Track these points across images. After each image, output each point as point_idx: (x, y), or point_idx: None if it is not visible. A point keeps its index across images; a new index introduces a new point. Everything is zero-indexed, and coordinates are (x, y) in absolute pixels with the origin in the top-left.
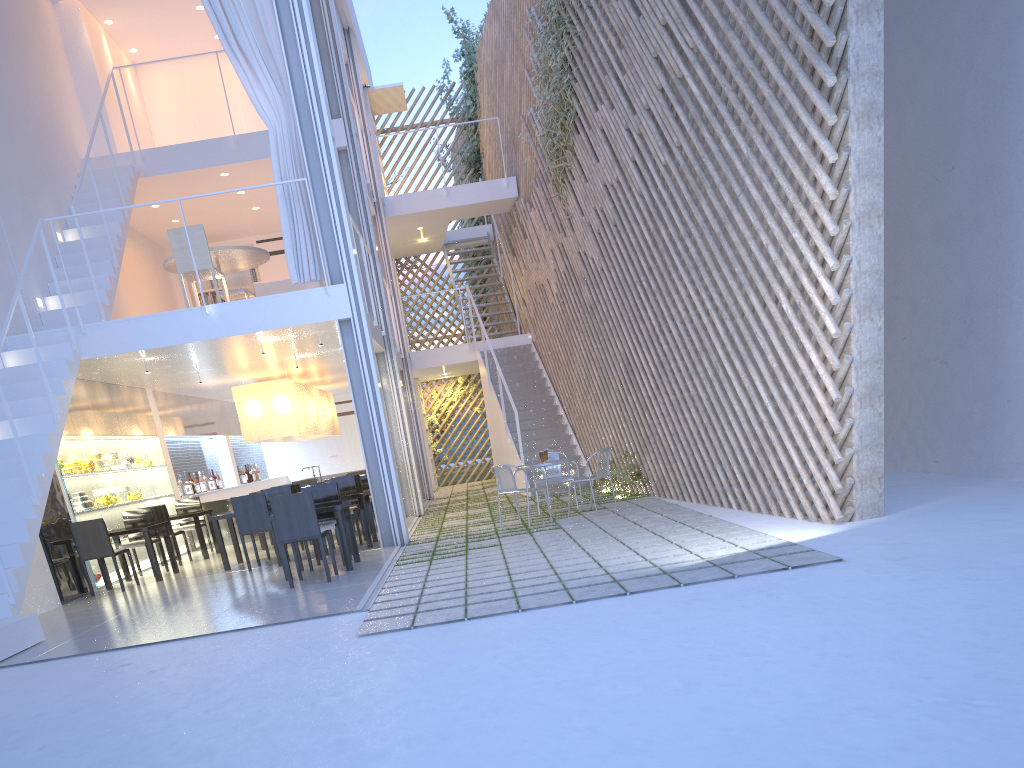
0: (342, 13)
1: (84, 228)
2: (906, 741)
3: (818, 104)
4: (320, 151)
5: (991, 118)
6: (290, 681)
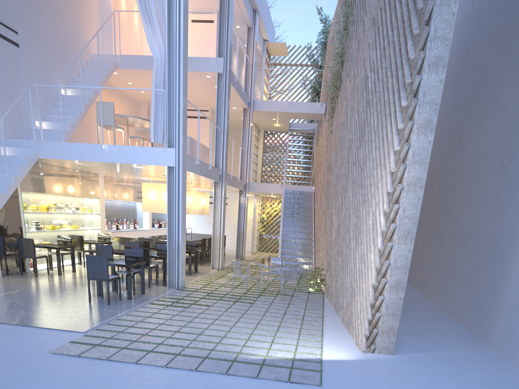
0: (252, 1)
1: (76, 89)
2: None
3: (397, 114)
4: (175, 77)
5: None
6: None
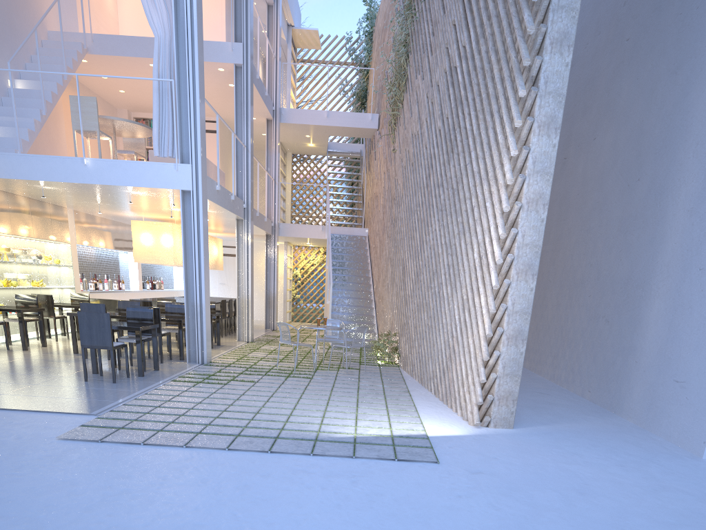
0: None
1: (30, 81)
2: None
3: (512, 108)
4: (187, 62)
5: (666, 148)
6: None
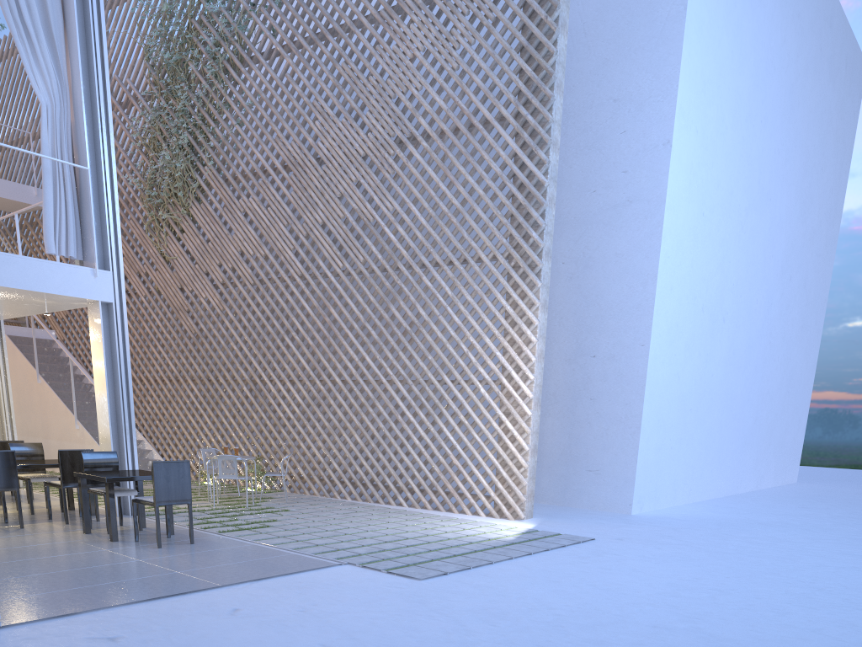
0: None
1: None
2: (846, 600)
3: (529, 292)
4: (102, 151)
5: None
6: (483, 605)
